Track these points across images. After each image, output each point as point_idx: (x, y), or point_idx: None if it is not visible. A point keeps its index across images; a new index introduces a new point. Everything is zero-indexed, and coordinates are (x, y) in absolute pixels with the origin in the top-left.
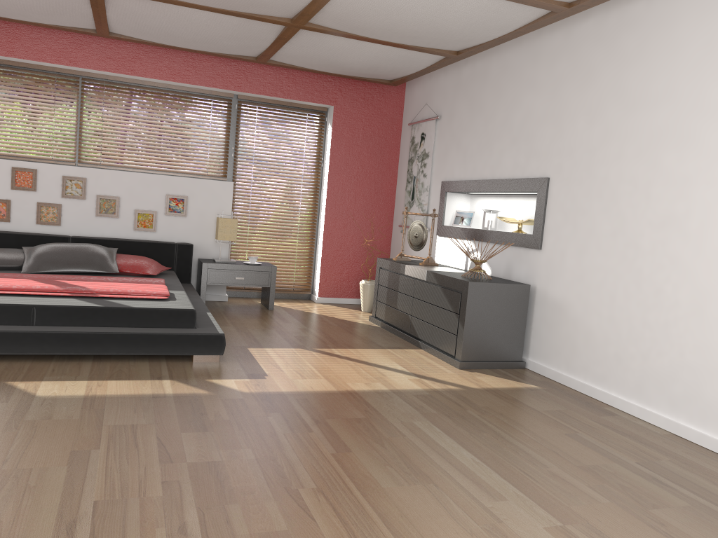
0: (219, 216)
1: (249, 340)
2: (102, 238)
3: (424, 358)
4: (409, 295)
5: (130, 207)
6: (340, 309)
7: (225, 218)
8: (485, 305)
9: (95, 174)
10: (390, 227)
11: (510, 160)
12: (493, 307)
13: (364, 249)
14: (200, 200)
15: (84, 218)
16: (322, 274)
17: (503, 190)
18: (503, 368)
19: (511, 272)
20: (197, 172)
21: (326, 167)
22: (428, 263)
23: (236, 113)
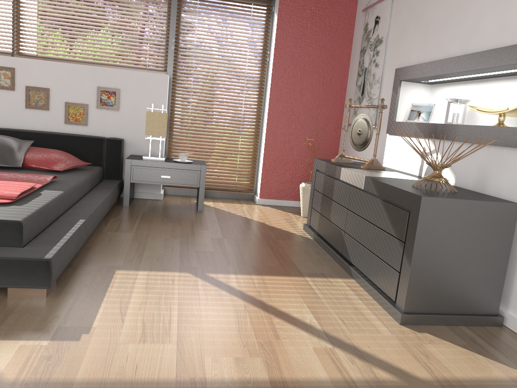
0: (153, 110)
1: (132, 256)
2: (27, 131)
3: (352, 297)
4: (343, 205)
5: (61, 99)
6: (278, 213)
7: (153, 112)
8: (446, 232)
9: (23, 63)
10: (339, 126)
11: (493, 23)
12: (458, 235)
13: (309, 150)
14: (133, 93)
15: (14, 110)
16: (264, 174)
17: (480, 68)
18: (469, 324)
19: (486, 183)
20: (136, 66)
21: (271, 60)
22: (371, 167)
23: (177, 2)
